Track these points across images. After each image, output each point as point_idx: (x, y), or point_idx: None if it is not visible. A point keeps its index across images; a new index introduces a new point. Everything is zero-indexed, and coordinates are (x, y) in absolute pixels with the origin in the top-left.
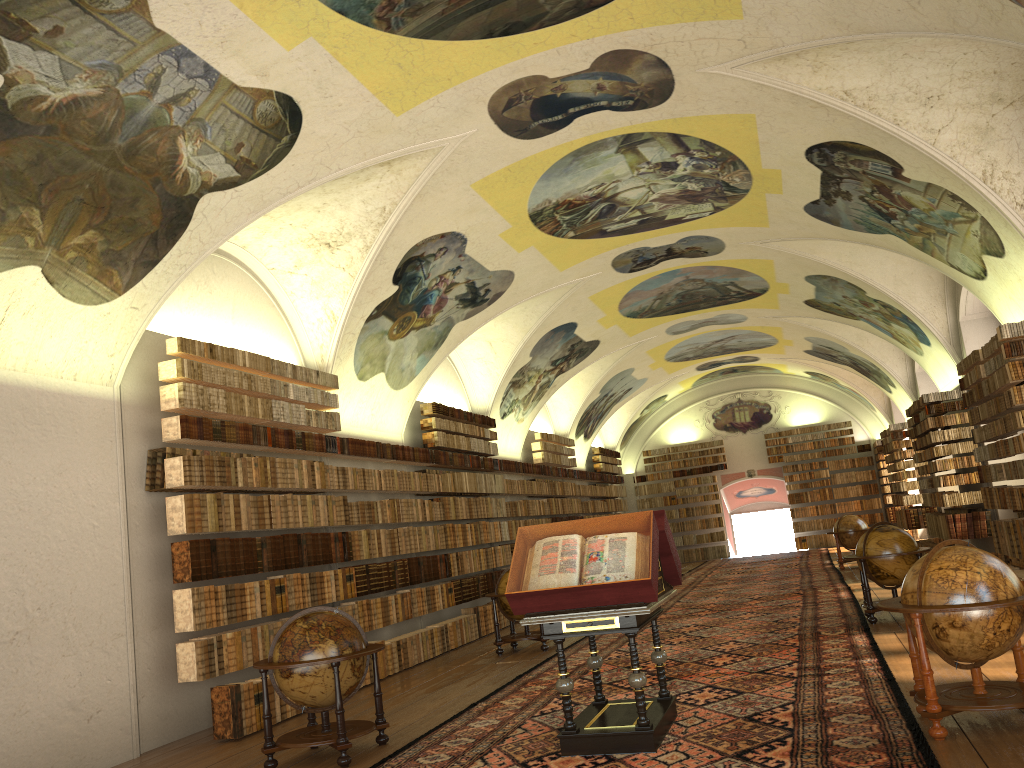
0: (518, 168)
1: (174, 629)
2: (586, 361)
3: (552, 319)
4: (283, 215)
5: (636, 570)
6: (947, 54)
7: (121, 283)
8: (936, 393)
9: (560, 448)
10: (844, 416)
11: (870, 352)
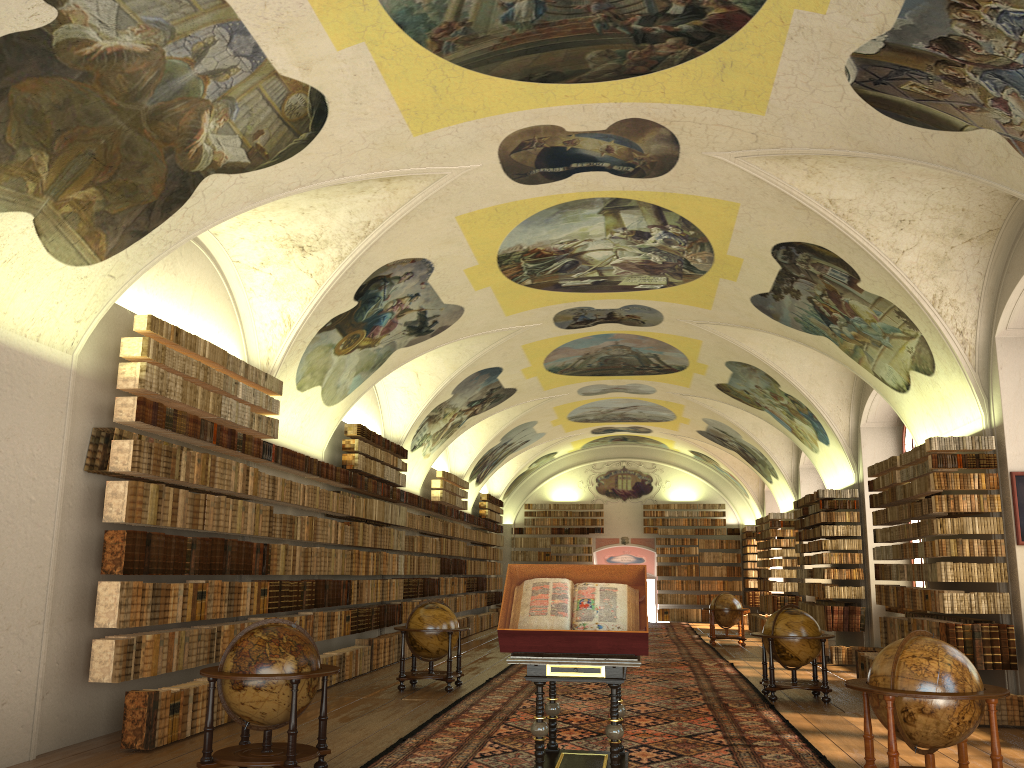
0: (504, 209)
1: (88, 623)
2: (498, 407)
3: (482, 361)
4: (267, 210)
5: (633, 622)
6: (928, 185)
7: (106, 248)
8: (831, 490)
9: (456, 489)
10: (719, 498)
11: (762, 442)
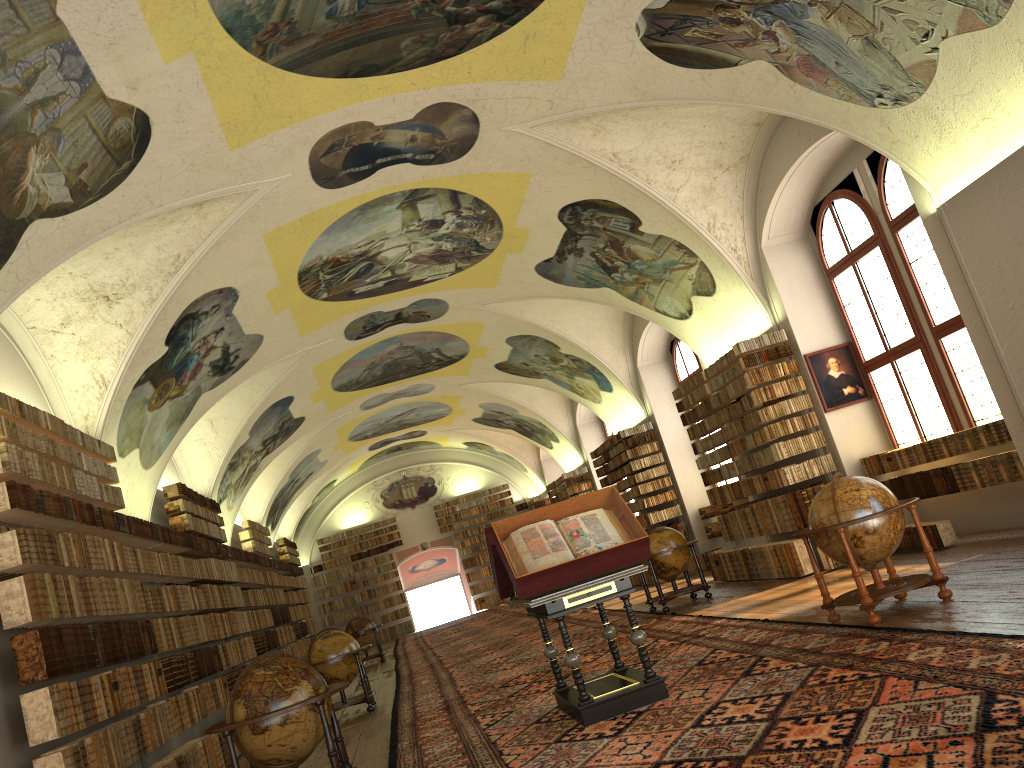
0: (309, 219)
1: (11, 750)
2: (288, 441)
3: (277, 392)
4: (68, 261)
5: (631, 532)
6: (692, 126)
7: None
8: (630, 428)
9: (262, 537)
10: (500, 480)
11: (540, 411)
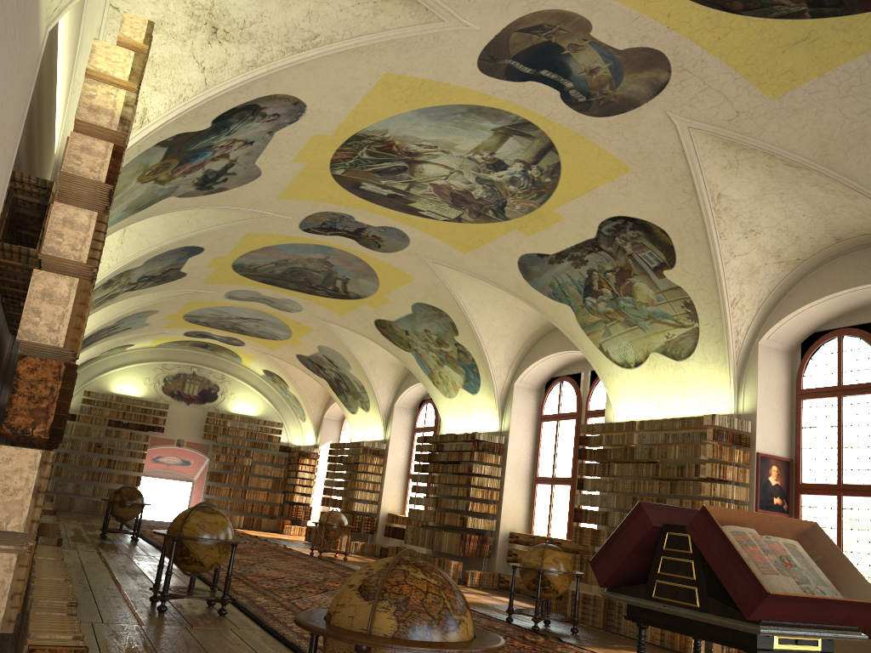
0: (428, 88)
1: None
2: (153, 288)
3: (201, 237)
4: None
5: (866, 590)
6: (797, 209)
7: None
8: (485, 434)
9: None
10: (276, 417)
11: (372, 377)
